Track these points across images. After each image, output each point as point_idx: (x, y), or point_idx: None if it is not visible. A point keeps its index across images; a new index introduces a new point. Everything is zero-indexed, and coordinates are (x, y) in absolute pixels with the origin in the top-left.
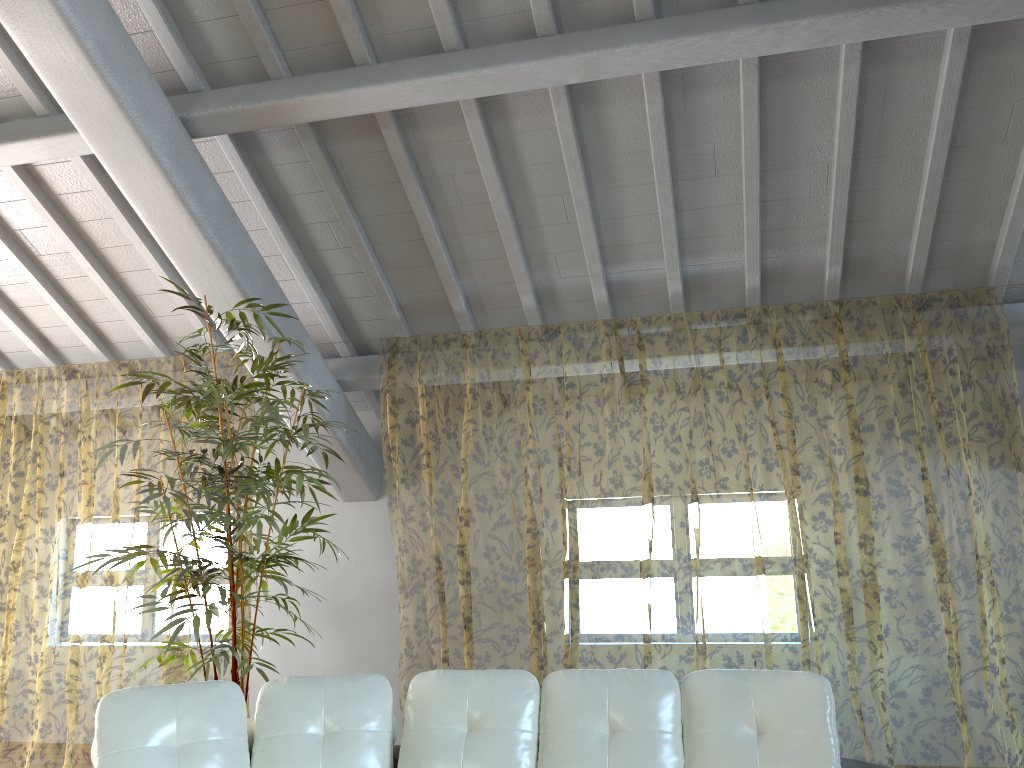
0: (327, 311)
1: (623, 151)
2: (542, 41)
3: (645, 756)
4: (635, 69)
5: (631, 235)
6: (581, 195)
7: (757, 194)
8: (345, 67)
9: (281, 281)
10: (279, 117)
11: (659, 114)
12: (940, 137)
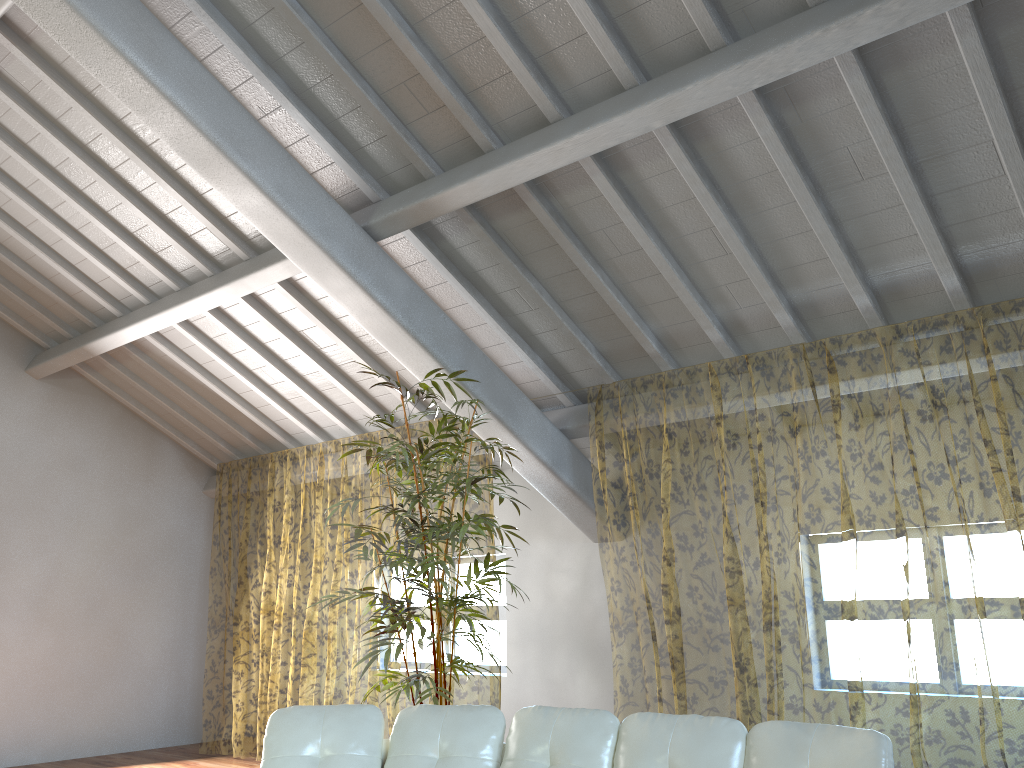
0: (539, 367)
1: (754, 175)
2: (627, 94)
3: None
4: (711, 100)
5: (797, 255)
6: (725, 226)
7: (914, 190)
8: (481, 155)
9: (496, 345)
10: (431, 211)
11: (771, 133)
12: None
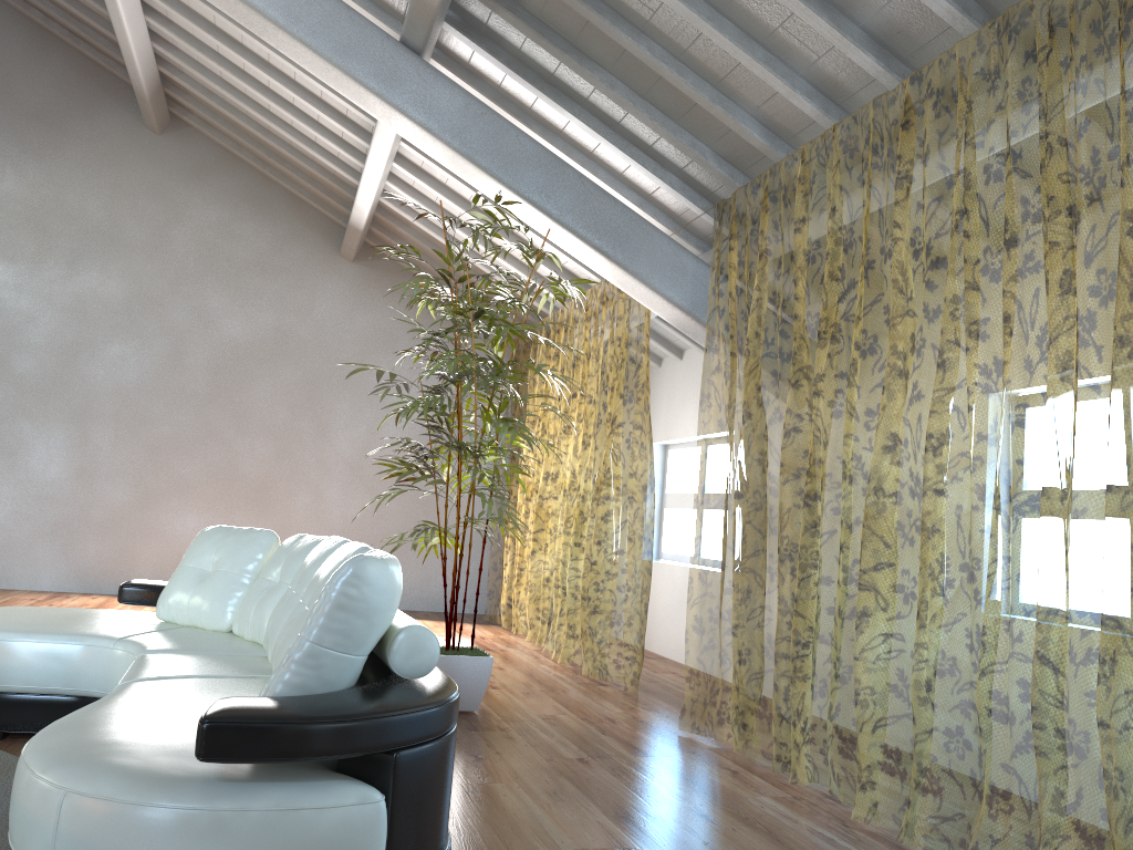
0: (673, 188)
1: None
2: None
3: (289, 635)
4: None
5: None
6: None
7: None
8: None
9: (629, 167)
10: (427, 3)
11: None
12: None
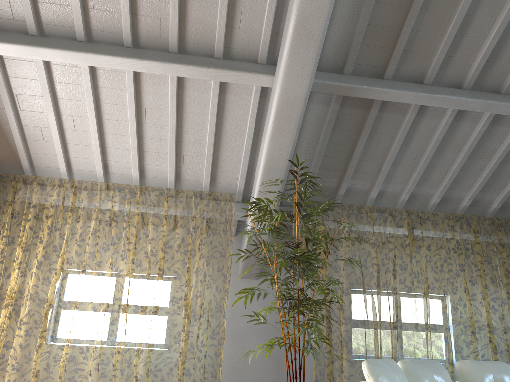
0: None
1: (455, 141)
2: (467, 91)
3: None
4: (502, 112)
5: (432, 175)
6: (430, 155)
7: (493, 170)
8: (374, 77)
9: None
10: (349, 92)
11: (483, 130)
12: None
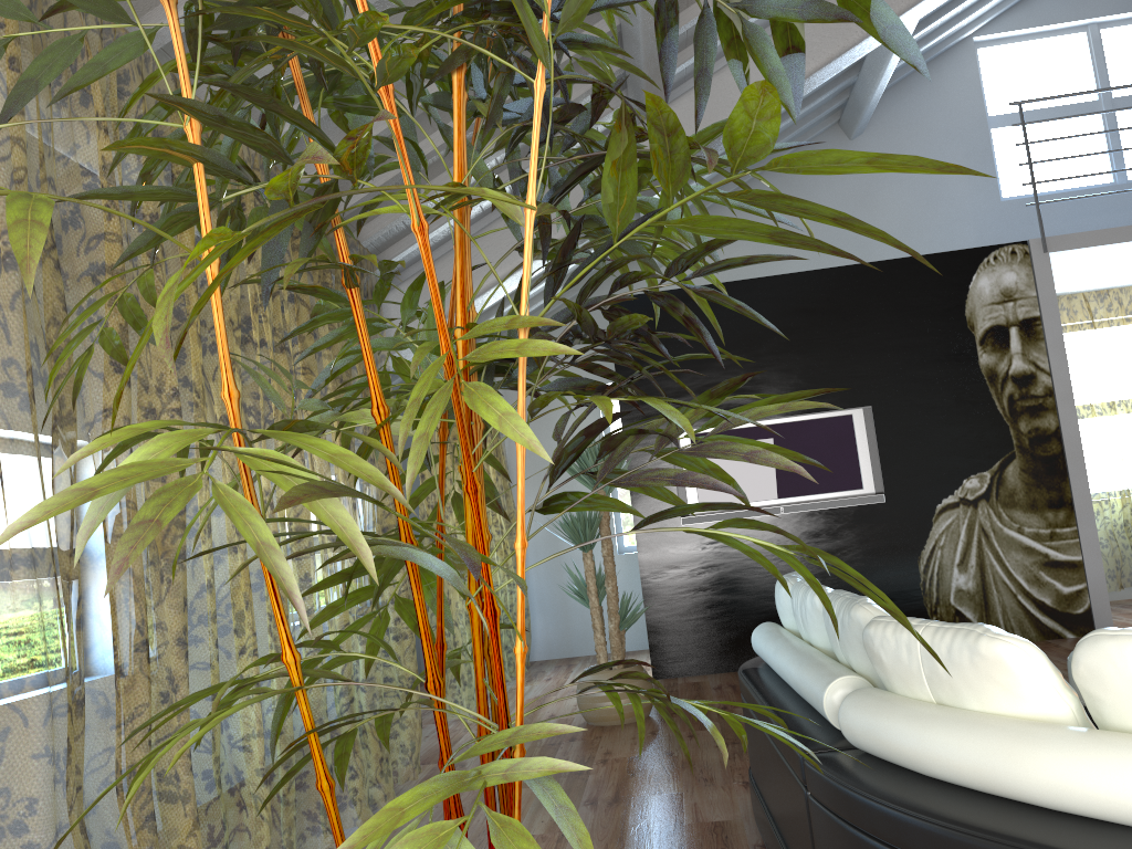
0: None
1: None
2: None
3: None
4: None
5: None
6: None
7: None
8: None
9: None
10: None
11: None
12: None
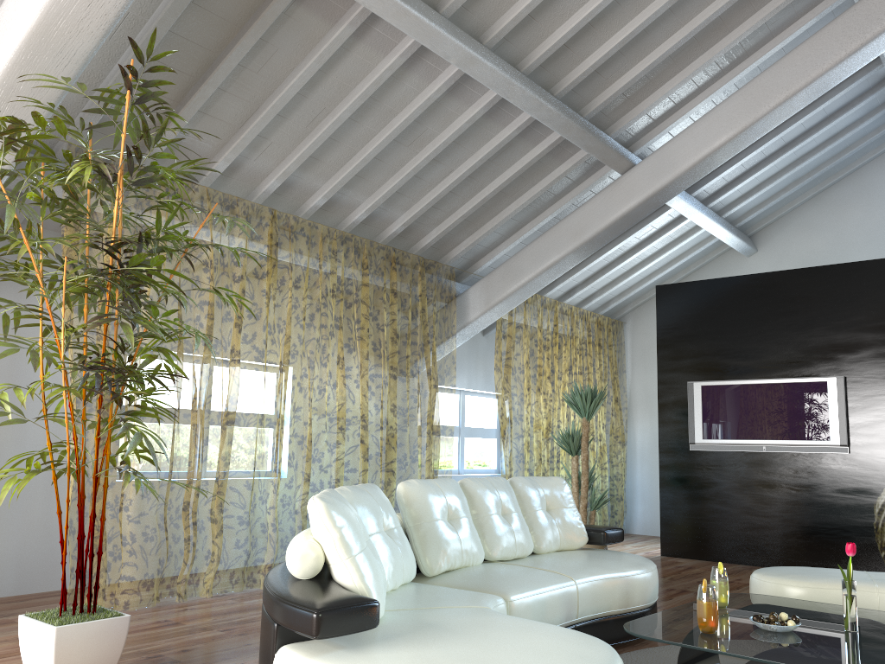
0: None
1: (387, 104)
2: (446, 21)
3: (524, 526)
4: (481, 78)
5: (329, 156)
6: (344, 117)
7: (419, 170)
8: None
9: None
10: None
11: (434, 99)
12: (504, 183)
